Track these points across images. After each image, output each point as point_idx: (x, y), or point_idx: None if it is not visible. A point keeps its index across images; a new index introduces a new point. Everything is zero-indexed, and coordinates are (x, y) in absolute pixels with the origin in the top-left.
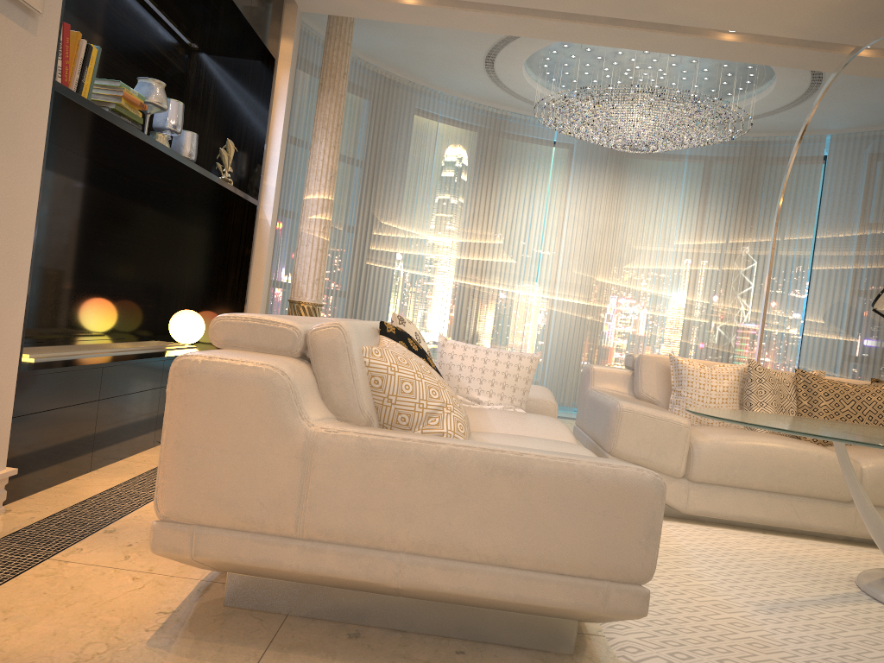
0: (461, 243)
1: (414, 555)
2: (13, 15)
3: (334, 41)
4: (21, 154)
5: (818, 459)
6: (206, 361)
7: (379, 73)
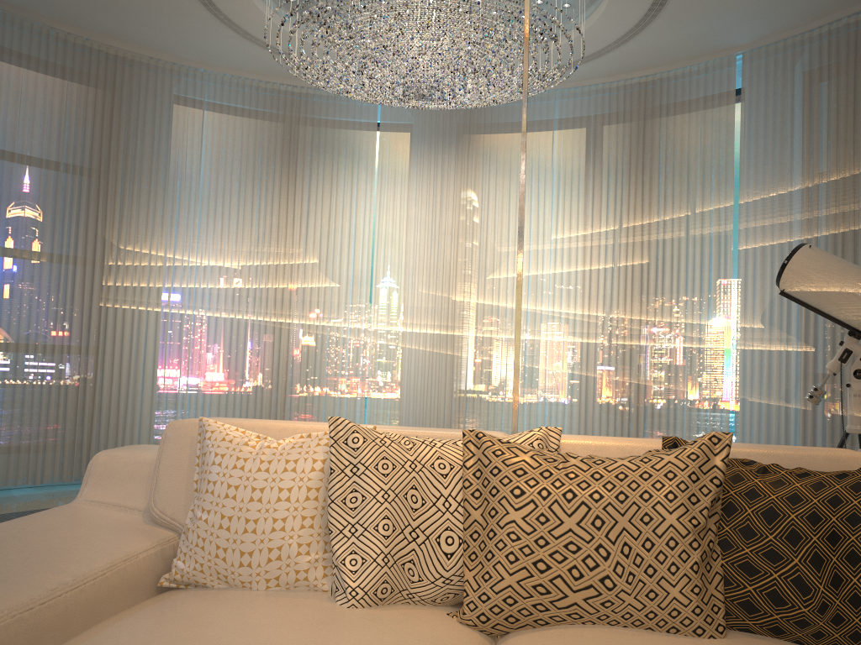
0: (256, 267)
1: None
2: None
3: None
4: None
5: None
6: None
7: (95, 48)
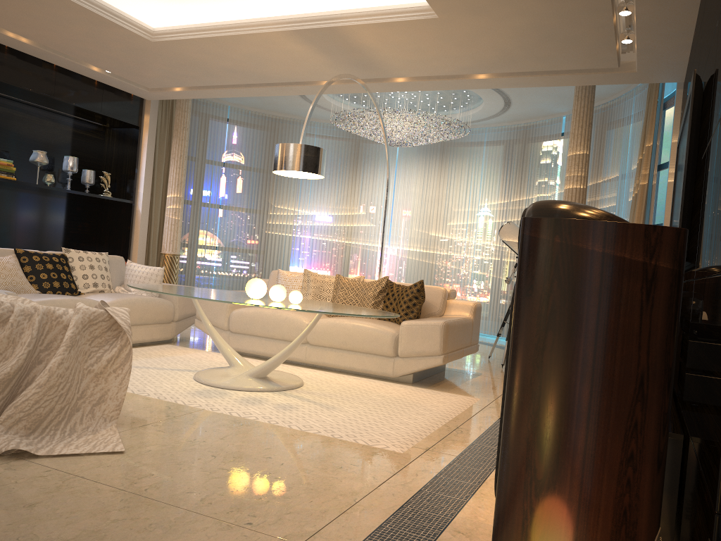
0: (335, 216)
1: None
2: None
3: (177, 110)
4: None
5: (285, 319)
6: None
7: (267, 116)
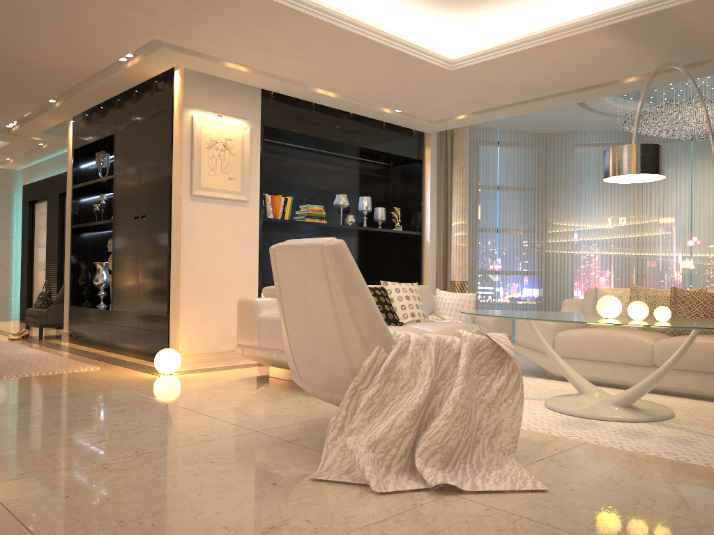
0: (622, 227)
1: (280, 351)
2: (238, 204)
3: (456, 139)
4: (248, 244)
5: (623, 340)
6: (242, 299)
7: (537, 132)
